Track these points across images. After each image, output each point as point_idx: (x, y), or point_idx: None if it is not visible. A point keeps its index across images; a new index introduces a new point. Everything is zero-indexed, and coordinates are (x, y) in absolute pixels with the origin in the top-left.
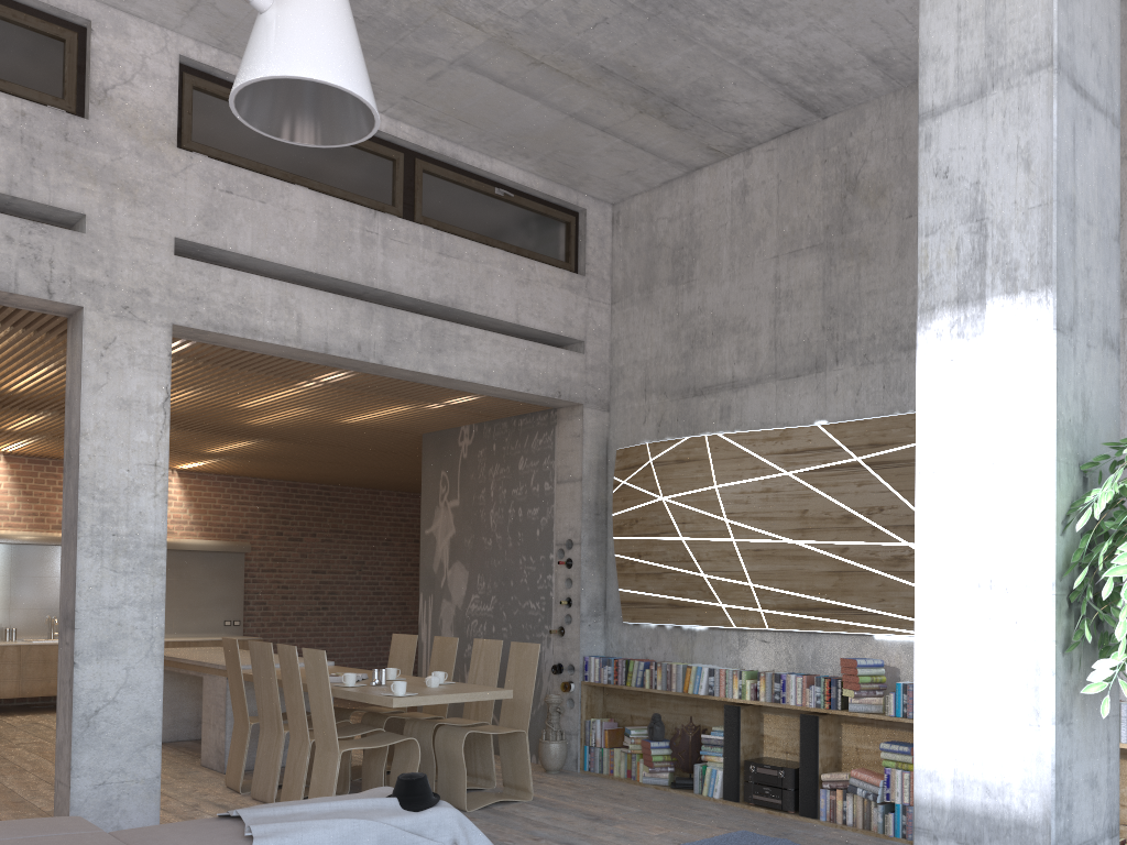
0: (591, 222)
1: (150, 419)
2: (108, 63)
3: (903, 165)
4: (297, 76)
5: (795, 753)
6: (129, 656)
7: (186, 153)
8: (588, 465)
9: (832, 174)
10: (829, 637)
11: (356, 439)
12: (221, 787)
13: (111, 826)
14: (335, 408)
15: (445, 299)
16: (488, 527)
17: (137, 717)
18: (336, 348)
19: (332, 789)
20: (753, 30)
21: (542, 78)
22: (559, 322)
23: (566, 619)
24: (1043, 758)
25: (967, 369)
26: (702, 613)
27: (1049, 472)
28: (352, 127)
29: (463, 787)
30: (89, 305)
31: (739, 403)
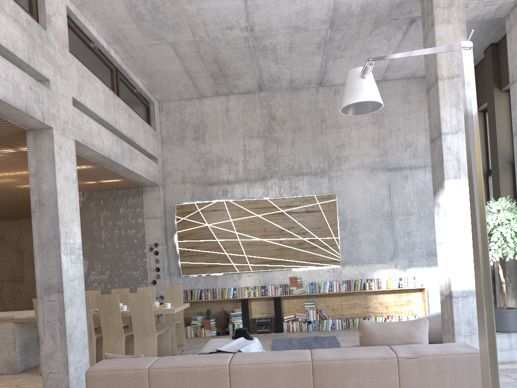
0: (155, 108)
1: (73, 186)
2: (49, 3)
3: (291, 115)
4: (381, 102)
5: (265, 313)
6: (77, 304)
7: (72, 55)
8: (162, 211)
9: (265, 112)
10: (275, 271)
11: None
12: (38, 376)
13: None
14: None
15: (131, 137)
16: (100, 239)
17: (81, 334)
18: (111, 156)
19: (155, 352)
20: (272, 64)
21: (192, 56)
22: (153, 150)
23: (156, 277)
24: None
25: (457, 193)
26: (224, 268)
27: None
28: (361, 112)
29: (175, 346)
30: (54, 127)
31: (231, 189)
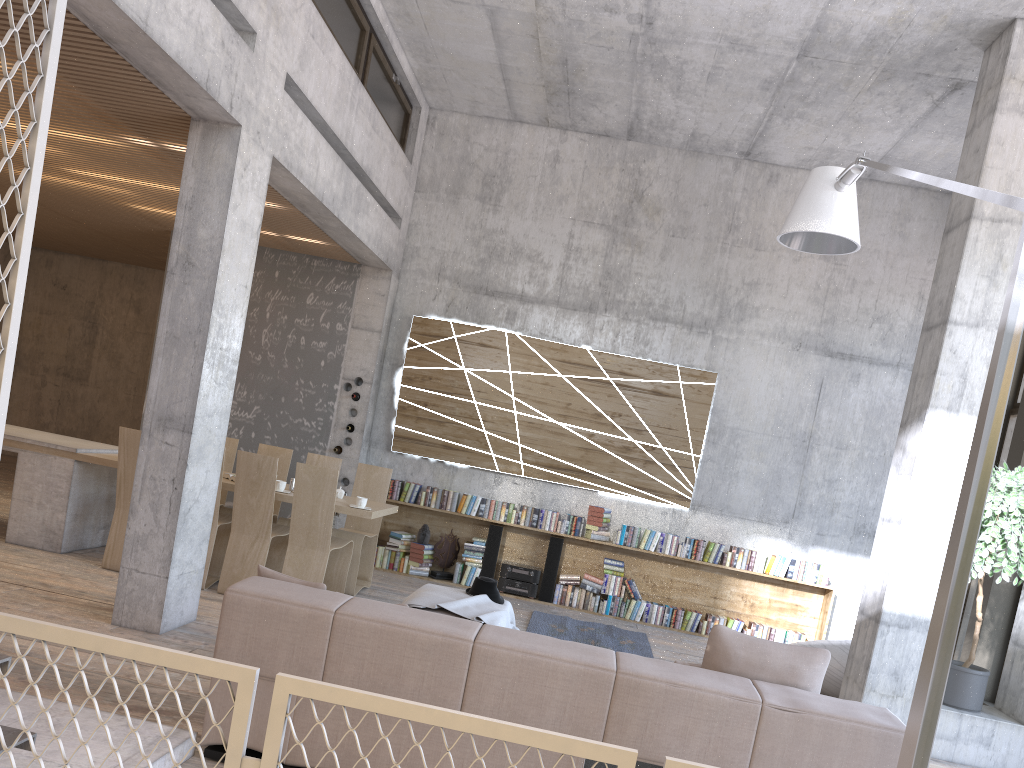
0: (421, 120)
1: (250, 243)
2: None
3: (675, 201)
4: (858, 243)
5: (527, 559)
6: (209, 460)
7: None
8: (385, 321)
9: (626, 182)
10: (566, 488)
11: (83, 209)
12: (99, 569)
13: (179, 611)
14: (167, 203)
15: (367, 168)
16: (258, 344)
17: (203, 515)
18: (326, 198)
19: (321, 580)
20: (667, 95)
21: (522, 43)
22: (397, 201)
23: (344, 441)
24: None
25: (945, 438)
26: (473, 457)
27: None
28: (815, 250)
29: (354, 577)
30: (245, 125)
31: (524, 313)
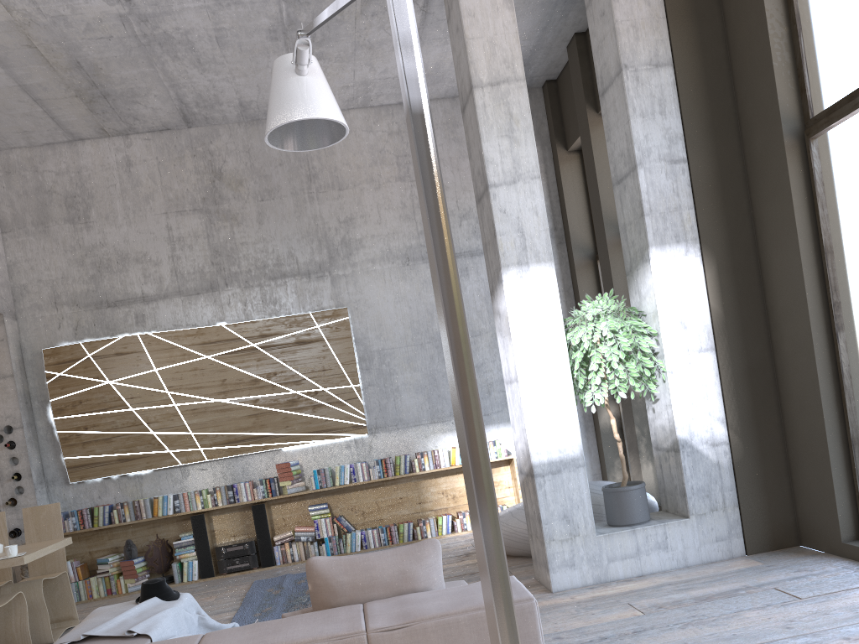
0: None
1: None
2: None
3: (252, 169)
4: (342, 122)
5: (241, 534)
6: None
7: None
8: (15, 364)
9: (202, 165)
10: (252, 456)
11: None
12: None
13: None
14: None
15: None
16: None
17: None
18: None
19: None
20: (194, 71)
21: (24, 56)
22: None
23: (16, 491)
24: (577, 432)
25: (526, 290)
26: (152, 460)
27: (562, 329)
28: (313, 145)
29: (47, 624)
30: None
31: (151, 311)
